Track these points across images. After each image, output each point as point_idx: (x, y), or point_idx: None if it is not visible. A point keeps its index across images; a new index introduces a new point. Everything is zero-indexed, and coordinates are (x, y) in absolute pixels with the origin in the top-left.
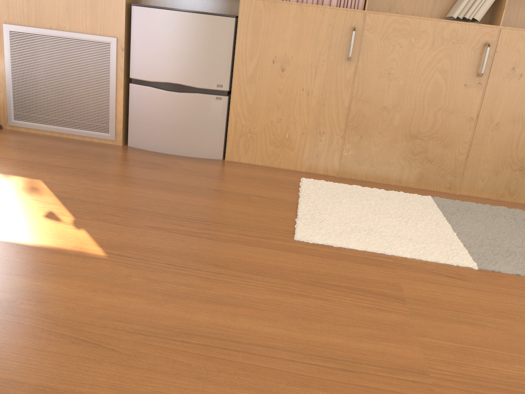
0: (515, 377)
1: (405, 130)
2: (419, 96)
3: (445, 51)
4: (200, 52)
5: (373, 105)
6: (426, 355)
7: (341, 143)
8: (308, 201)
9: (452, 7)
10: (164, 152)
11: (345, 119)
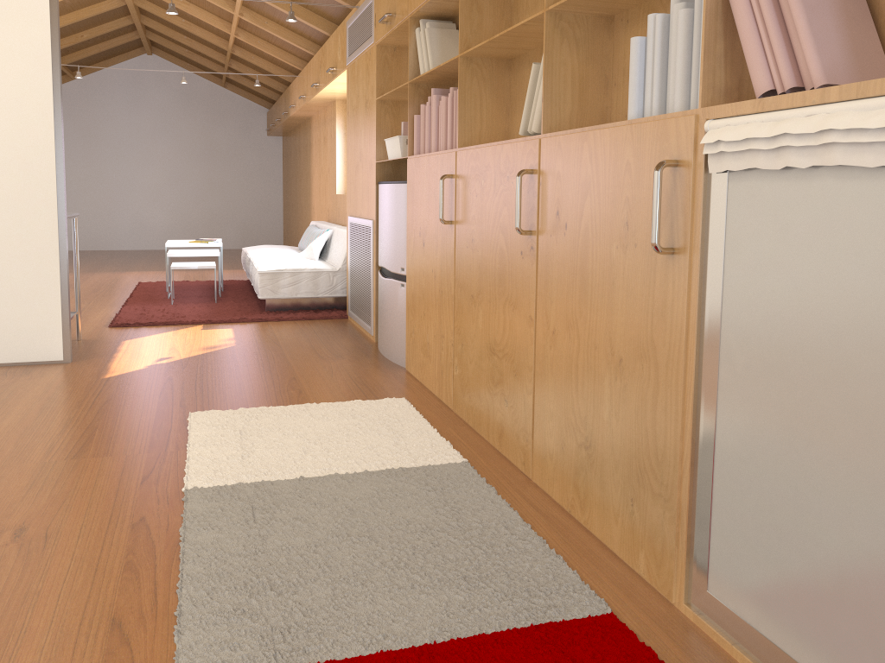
0: None
1: (487, 338)
2: (492, 277)
3: (503, 193)
4: (391, 228)
5: (466, 293)
6: None
7: (452, 355)
8: (313, 407)
9: None
10: (381, 351)
11: (453, 315)
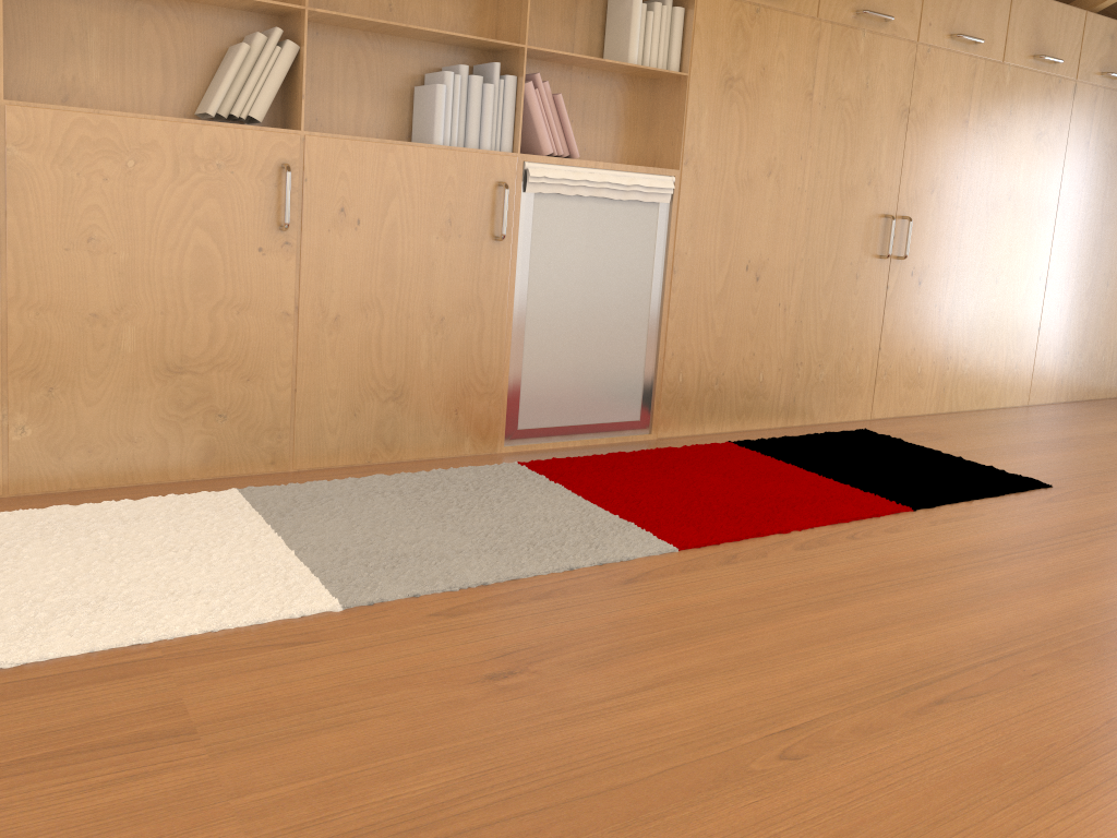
0: (428, 795)
1: (155, 359)
2: (170, 282)
3: (206, 183)
4: None
5: (66, 314)
6: (253, 833)
7: (1, 415)
8: None
9: (205, 95)
10: None
11: None
